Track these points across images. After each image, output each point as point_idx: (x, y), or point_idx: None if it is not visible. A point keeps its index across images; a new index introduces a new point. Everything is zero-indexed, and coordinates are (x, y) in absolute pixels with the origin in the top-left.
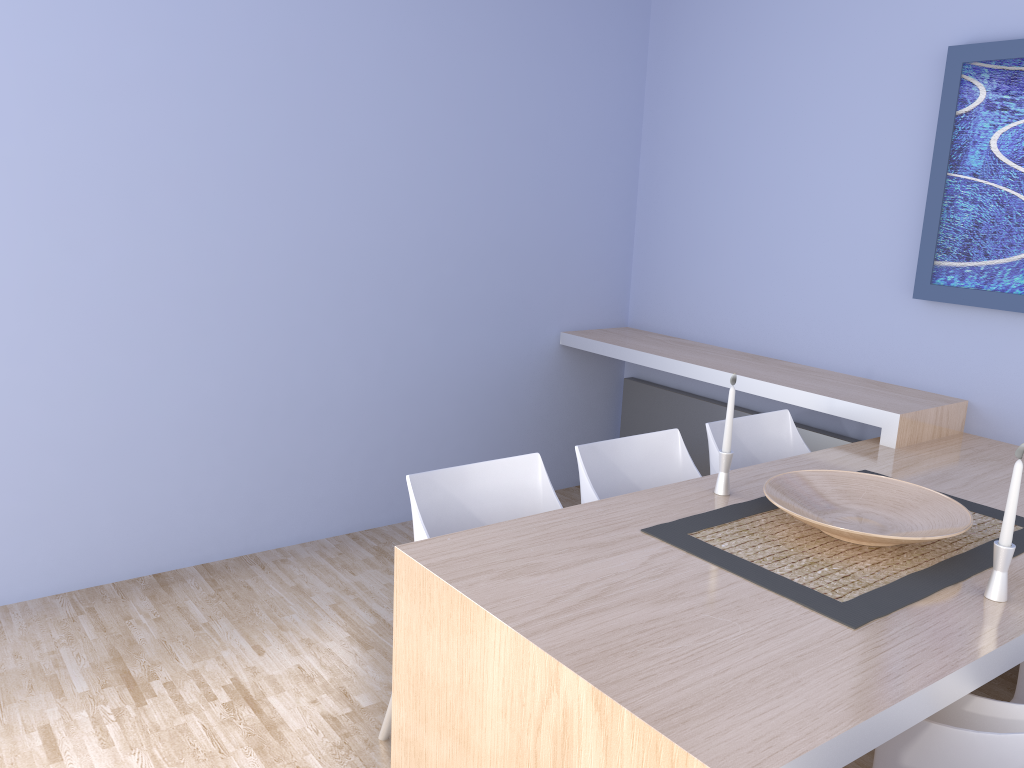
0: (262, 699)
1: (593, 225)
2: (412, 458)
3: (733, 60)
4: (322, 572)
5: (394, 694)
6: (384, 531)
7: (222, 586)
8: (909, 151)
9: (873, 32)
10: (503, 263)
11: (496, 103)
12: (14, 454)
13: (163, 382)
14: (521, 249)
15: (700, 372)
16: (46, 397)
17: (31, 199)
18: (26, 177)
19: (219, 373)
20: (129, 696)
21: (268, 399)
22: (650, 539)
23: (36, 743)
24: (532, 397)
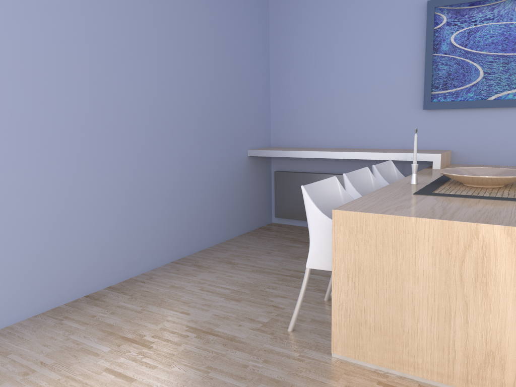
0: (213, 330)
1: (255, 96)
2: (195, 218)
3: (317, 14)
4: (178, 278)
5: (334, 288)
6: (189, 258)
7: (131, 293)
8: (411, 47)
9: None
10: (224, 114)
11: (216, 32)
12: (8, 229)
13: (83, 181)
14: (230, 107)
15: (334, 154)
16: (24, 192)
17: (10, 70)
18: (7, 56)
19: (109, 175)
20: (139, 346)
21: (132, 189)
22: (422, 195)
23: (111, 377)
24: (239, 183)
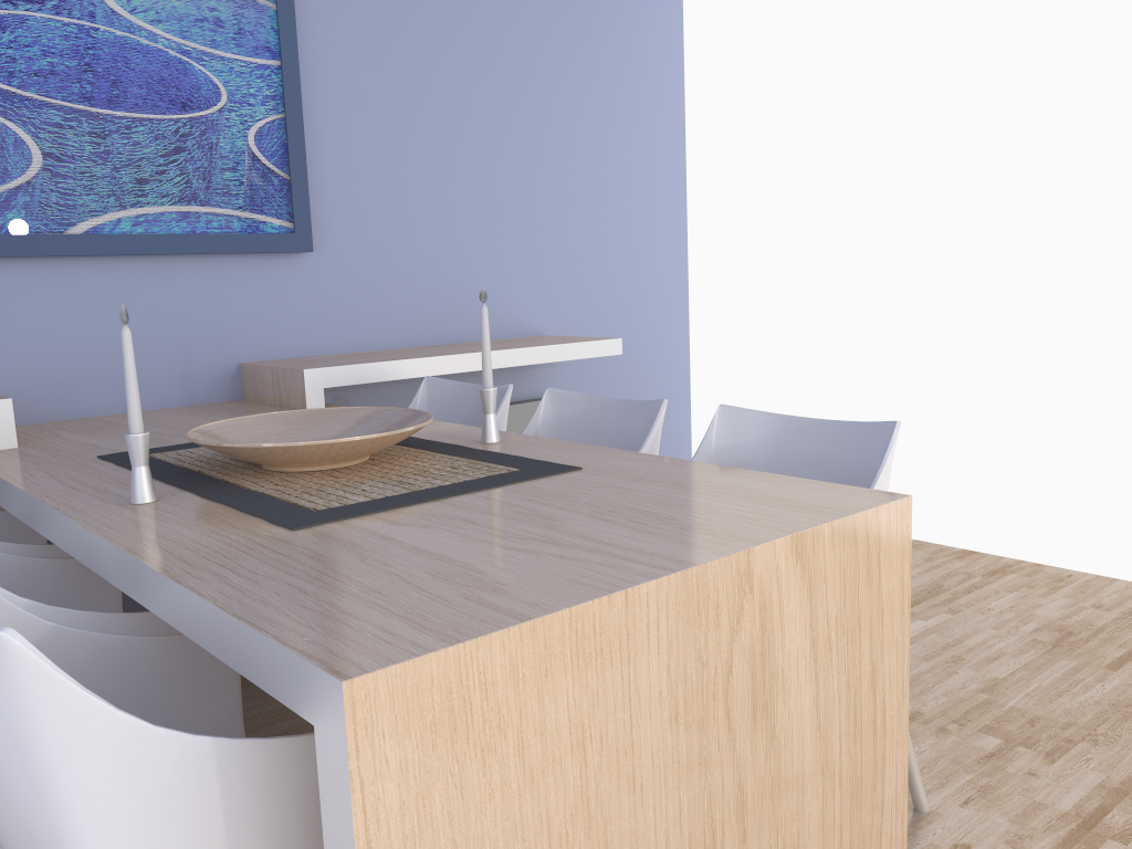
0: None
1: None
2: None
3: None
4: None
5: None
6: None
7: None
8: None
9: None
10: None
11: None
12: None
13: None
14: None
15: None
16: None
17: None
18: None
19: None
20: None
21: None
22: (331, 526)
23: None
24: None
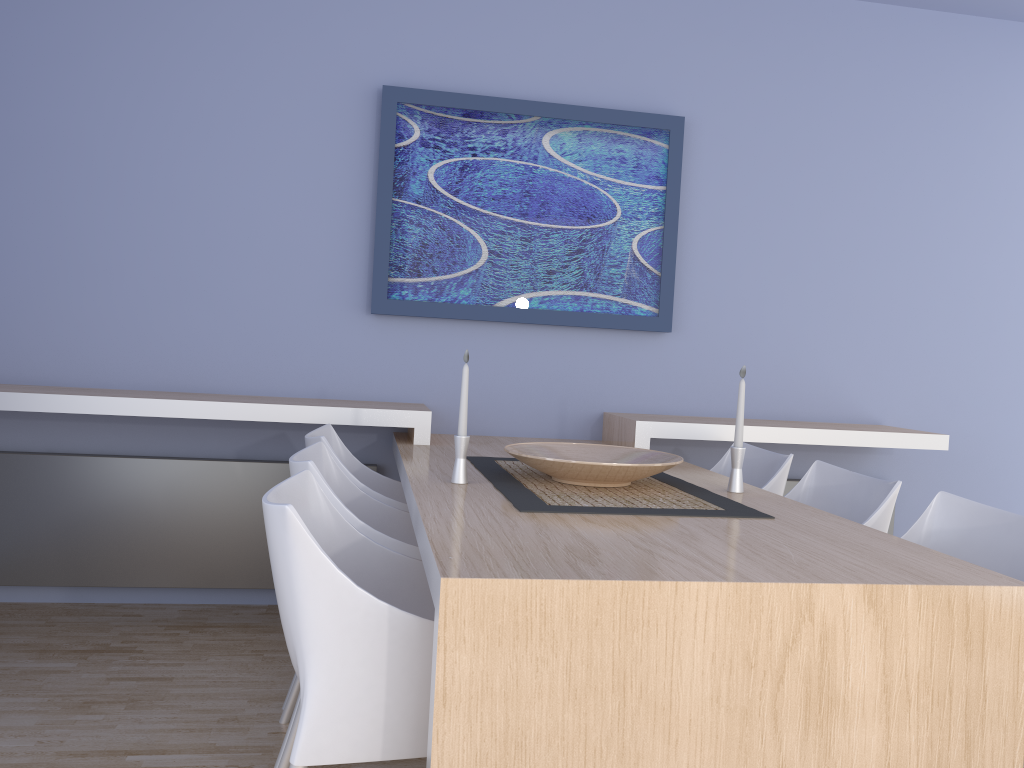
0: None
1: None
2: None
3: (109, 50)
4: None
5: None
6: None
7: None
8: (344, 176)
9: (294, 57)
10: None
11: None
12: None
13: None
14: None
15: (171, 407)
16: None
17: None
18: None
19: None
20: None
21: None
22: (545, 514)
23: None
24: None
